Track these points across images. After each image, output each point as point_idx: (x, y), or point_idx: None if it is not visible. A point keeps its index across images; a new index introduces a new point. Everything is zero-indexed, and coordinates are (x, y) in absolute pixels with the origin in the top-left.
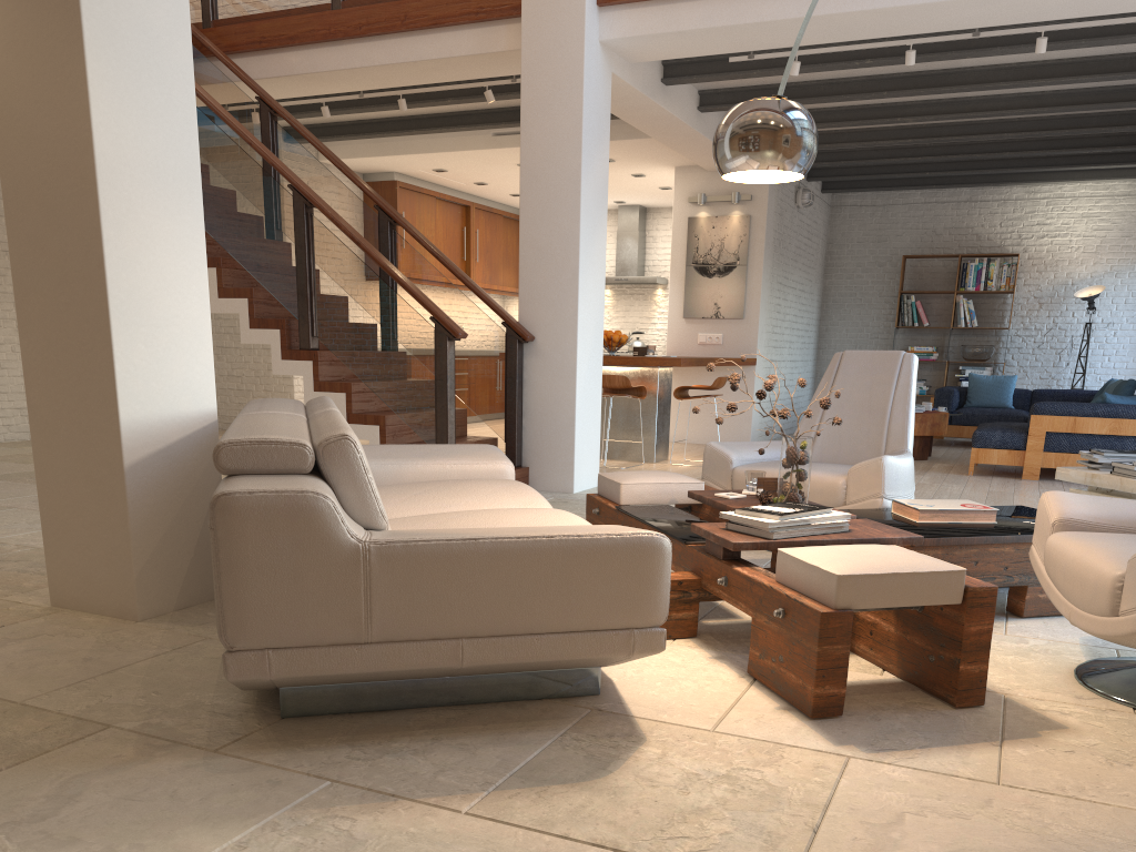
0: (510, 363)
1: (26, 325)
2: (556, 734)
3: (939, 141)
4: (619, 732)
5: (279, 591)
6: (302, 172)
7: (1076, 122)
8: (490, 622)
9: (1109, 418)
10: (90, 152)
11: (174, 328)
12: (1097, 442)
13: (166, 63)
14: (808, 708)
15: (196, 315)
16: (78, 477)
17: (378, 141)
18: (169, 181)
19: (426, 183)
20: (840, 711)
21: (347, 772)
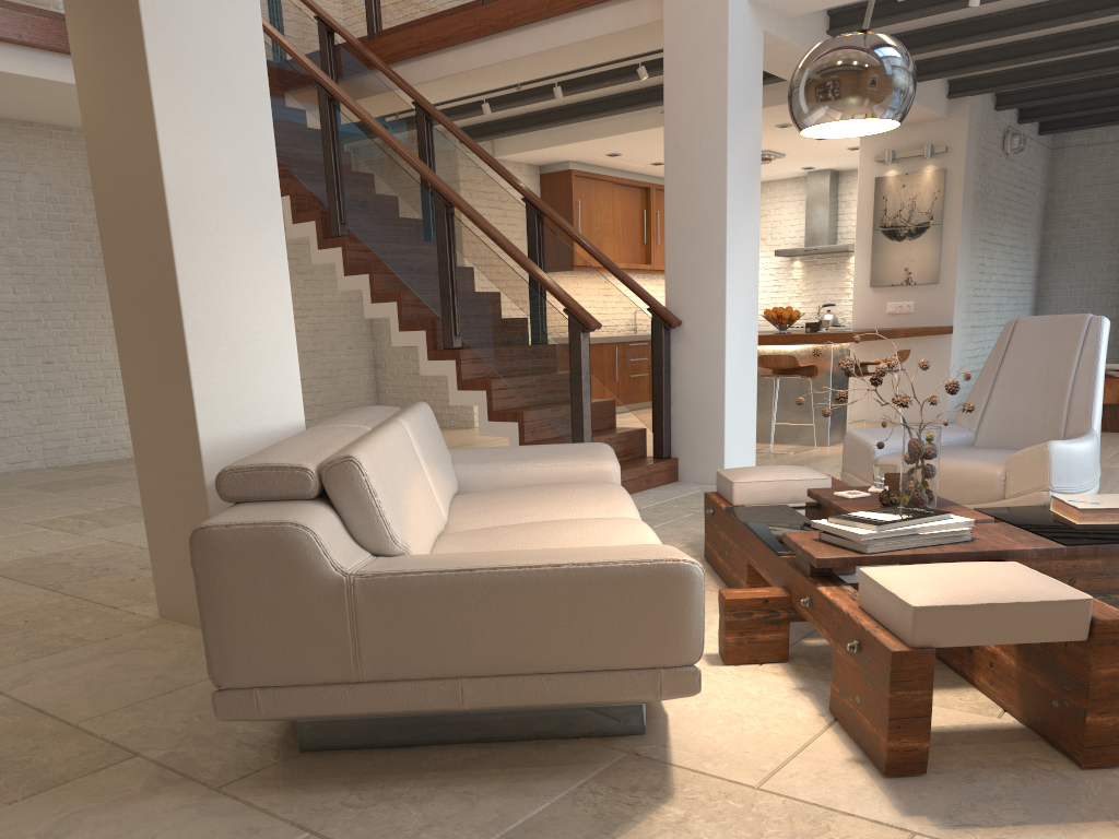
0: (656, 350)
1: (123, 350)
2: (573, 785)
3: None
4: (646, 785)
5: (261, 628)
6: (455, 172)
7: None
8: (492, 661)
9: None
10: (159, 178)
11: (255, 345)
12: None
13: (238, 80)
14: (881, 763)
15: (279, 330)
16: (171, 495)
17: (550, 132)
18: (244, 198)
19: (603, 169)
20: (922, 769)
21: (331, 822)
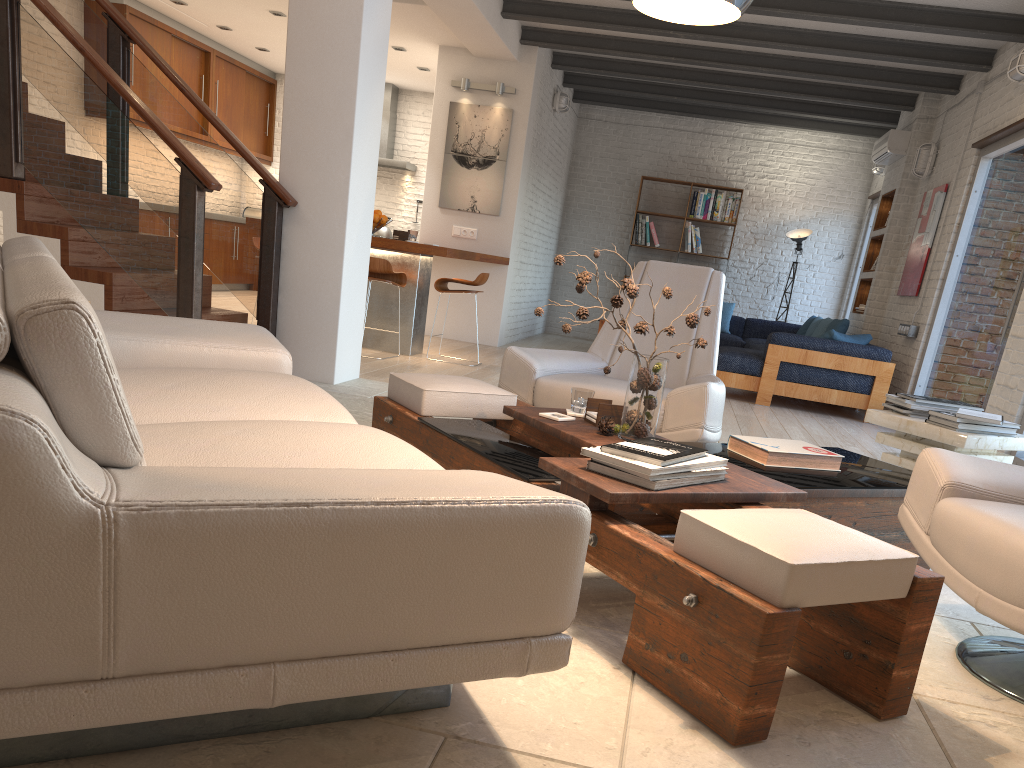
0: (268, 229)
1: None
2: None
3: (699, 64)
4: None
5: None
6: None
7: (822, 68)
8: (324, 638)
9: (836, 354)
10: None
11: None
12: (823, 375)
13: None
14: (729, 732)
15: None
16: None
17: None
18: None
19: (161, 16)
20: (765, 735)
21: None
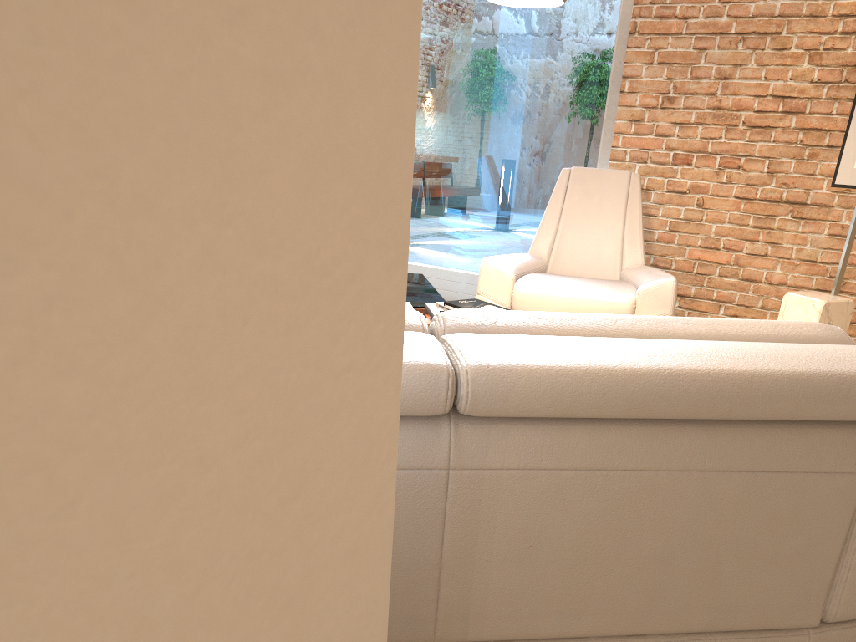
0: None
1: None
2: None
3: None
4: None
5: None
6: None
7: None
8: None
9: None
10: None
11: None
12: None
13: None
14: None
15: None
16: None
17: None
18: None
19: None
20: None
21: None
